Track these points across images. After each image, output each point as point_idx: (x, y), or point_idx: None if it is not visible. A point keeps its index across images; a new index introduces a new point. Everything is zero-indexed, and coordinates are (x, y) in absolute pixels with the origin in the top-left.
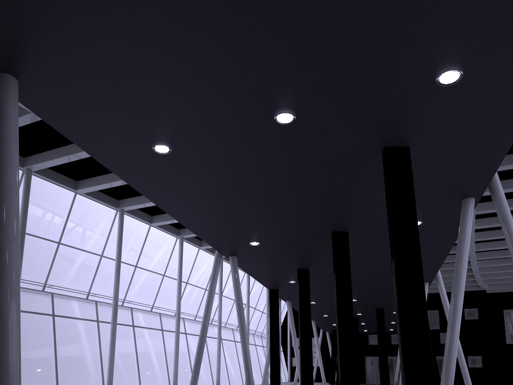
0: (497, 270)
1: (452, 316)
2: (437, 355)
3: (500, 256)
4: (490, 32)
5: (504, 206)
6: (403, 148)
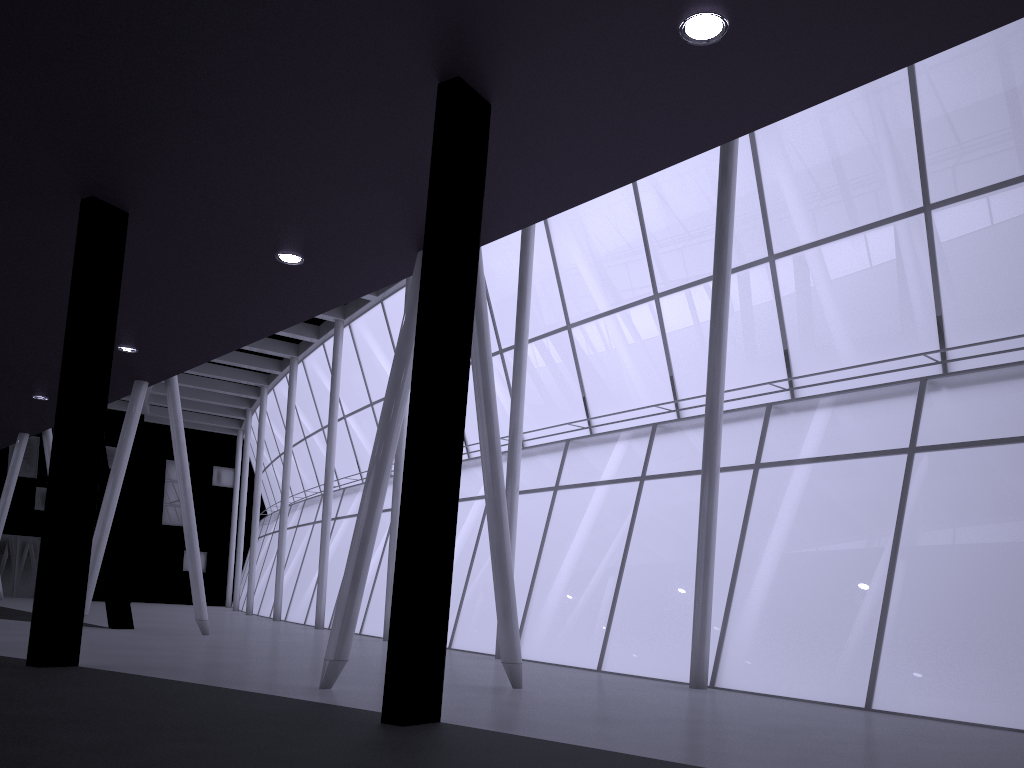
0: (191, 384)
1: (378, 478)
2: (24, 533)
3: (217, 359)
4: (829, 2)
5: (483, 292)
6: (484, 102)
